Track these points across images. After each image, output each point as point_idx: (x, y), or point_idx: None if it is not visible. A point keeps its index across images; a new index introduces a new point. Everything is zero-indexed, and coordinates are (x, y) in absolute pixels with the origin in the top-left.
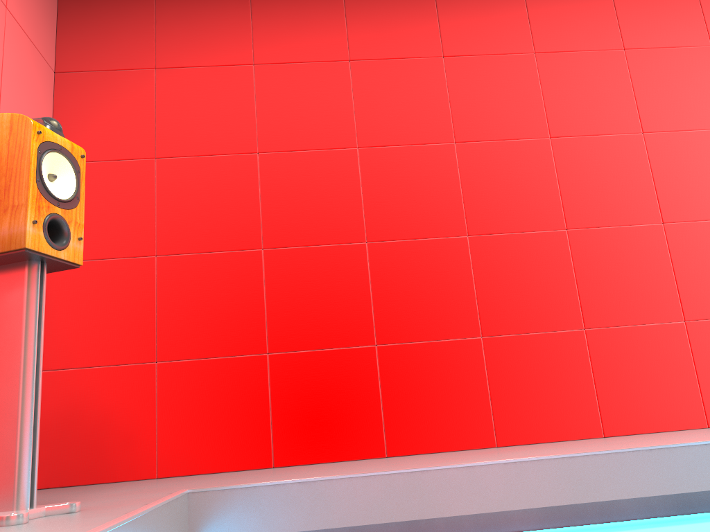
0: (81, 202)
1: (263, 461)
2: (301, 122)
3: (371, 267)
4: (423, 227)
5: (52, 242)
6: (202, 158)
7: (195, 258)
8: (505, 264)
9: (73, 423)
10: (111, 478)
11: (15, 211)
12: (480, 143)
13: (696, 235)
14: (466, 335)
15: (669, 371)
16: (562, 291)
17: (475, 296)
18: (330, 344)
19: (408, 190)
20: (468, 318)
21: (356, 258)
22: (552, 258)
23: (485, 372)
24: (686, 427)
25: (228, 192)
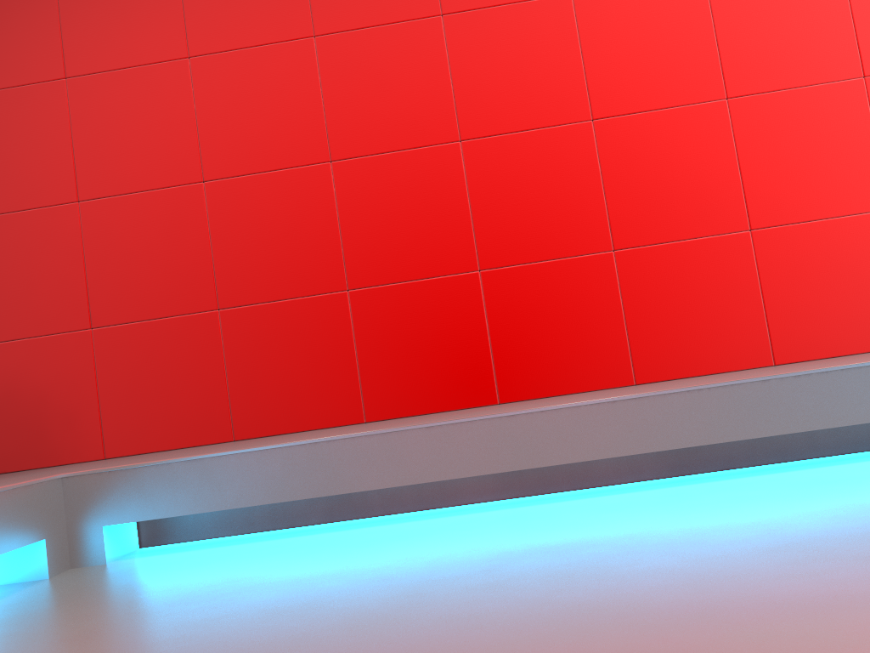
0: None
1: (221, 435)
2: (241, 9)
3: (337, 194)
4: (402, 135)
5: None
6: (122, 73)
7: (124, 201)
8: (510, 174)
9: (8, 403)
10: (56, 461)
11: None
12: (475, 12)
13: (774, 111)
14: (460, 270)
15: (725, 297)
16: (585, 204)
17: (470, 220)
18: (292, 293)
19: (381, 87)
20: (462, 248)
21: (319, 184)
22: (573, 161)
23: (483, 314)
24: (745, 366)
25: (156, 113)
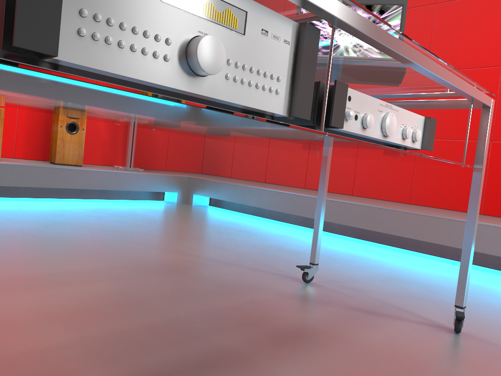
0: None
1: (261, 179)
2: None
3: None
4: None
5: None
6: None
7: None
8: None
9: (212, 151)
10: (219, 174)
11: None
12: None
13: None
14: None
15: (466, 173)
16: None
17: None
18: None
19: None
20: None
21: None
22: None
23: None
24: (465, 210)
25: None
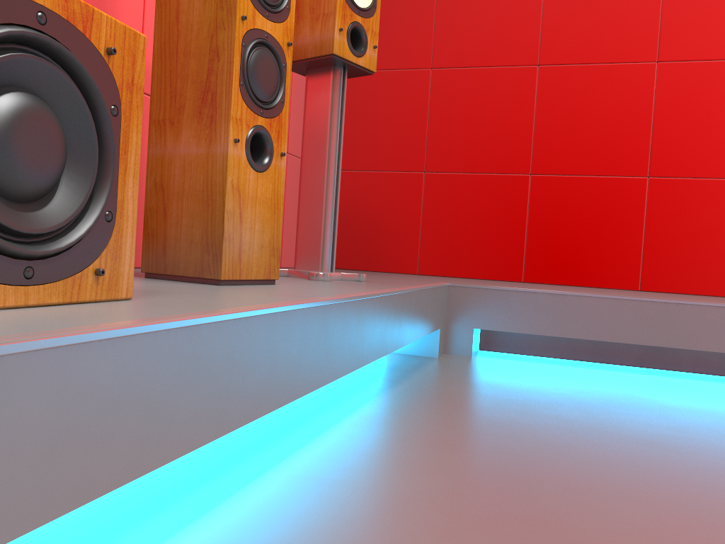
0: (377, 11)
1: (513, 275)
2: None
3: (657, 91)
4: None
5: (353, 49)
6: None
7: (468, 73)
8: None
9: (352, 218)
10: (380, 268)
11: (325, 19)
12: None
13: None
14: None
15: None
16: None
17: None
18: (597, 171)
19: None
20: None
21: (641, 80)
22: None
23: None
24: None
25: (509, 1)
